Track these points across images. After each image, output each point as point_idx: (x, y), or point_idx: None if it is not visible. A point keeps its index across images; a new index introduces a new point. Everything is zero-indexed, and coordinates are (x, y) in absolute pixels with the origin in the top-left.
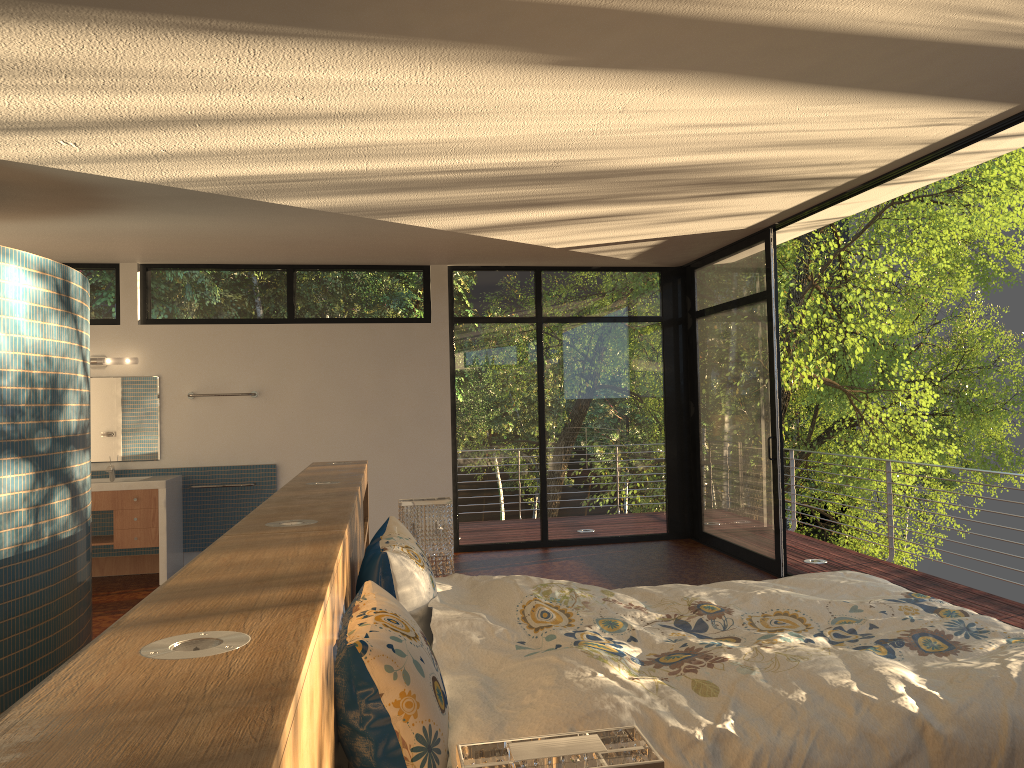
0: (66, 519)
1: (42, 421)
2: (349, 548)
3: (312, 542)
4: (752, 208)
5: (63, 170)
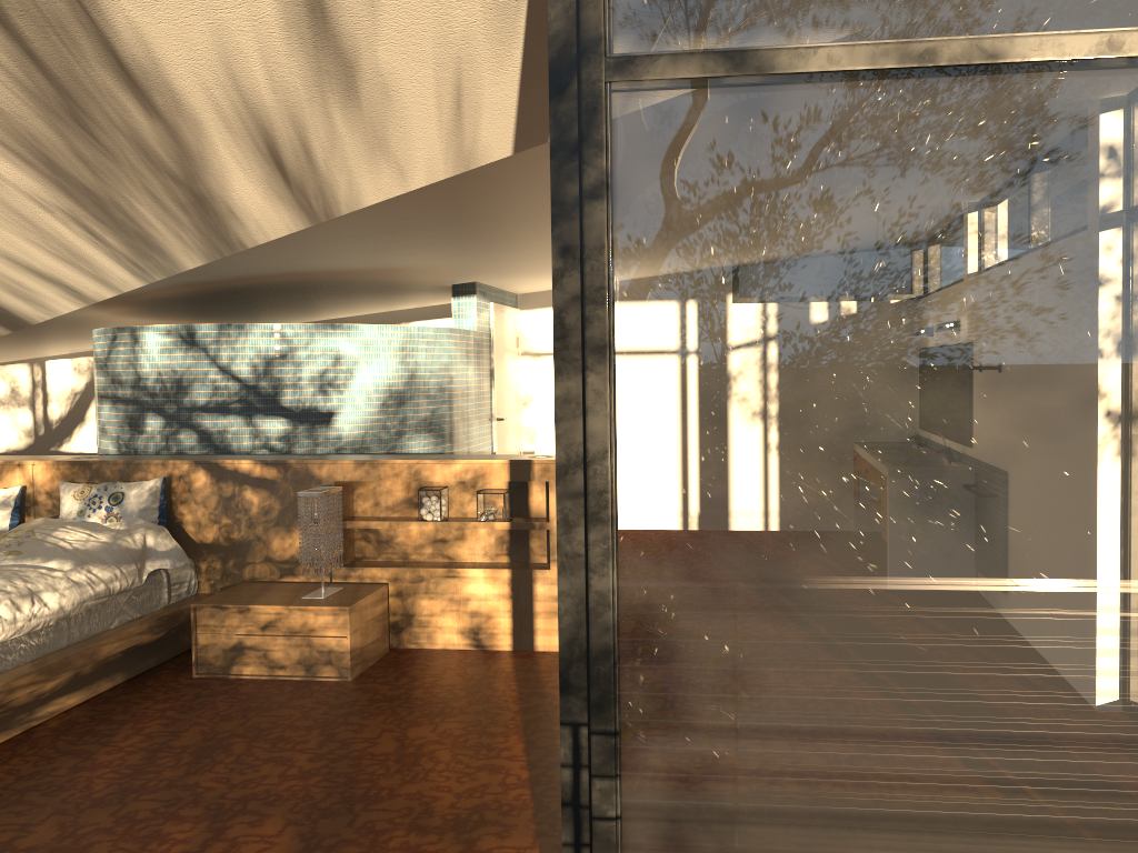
0: (193, 445)
1: (170, 399)
2: (64, 474)
3: (10, 459)
4: (246, 8)
5: (133, 290)
